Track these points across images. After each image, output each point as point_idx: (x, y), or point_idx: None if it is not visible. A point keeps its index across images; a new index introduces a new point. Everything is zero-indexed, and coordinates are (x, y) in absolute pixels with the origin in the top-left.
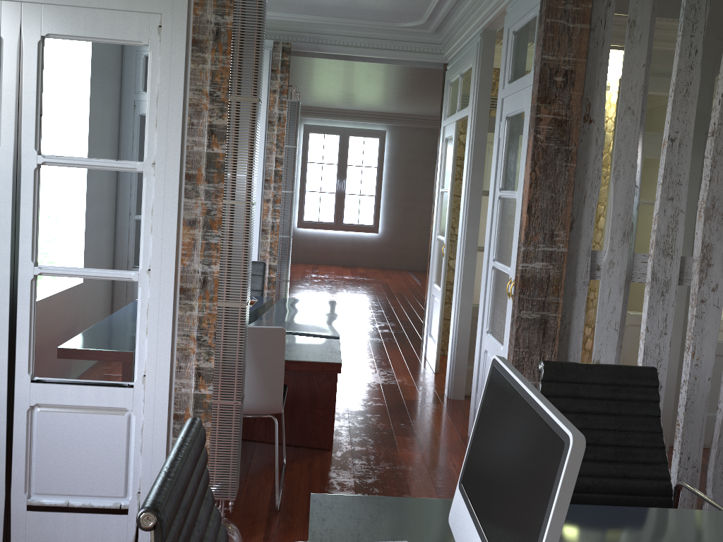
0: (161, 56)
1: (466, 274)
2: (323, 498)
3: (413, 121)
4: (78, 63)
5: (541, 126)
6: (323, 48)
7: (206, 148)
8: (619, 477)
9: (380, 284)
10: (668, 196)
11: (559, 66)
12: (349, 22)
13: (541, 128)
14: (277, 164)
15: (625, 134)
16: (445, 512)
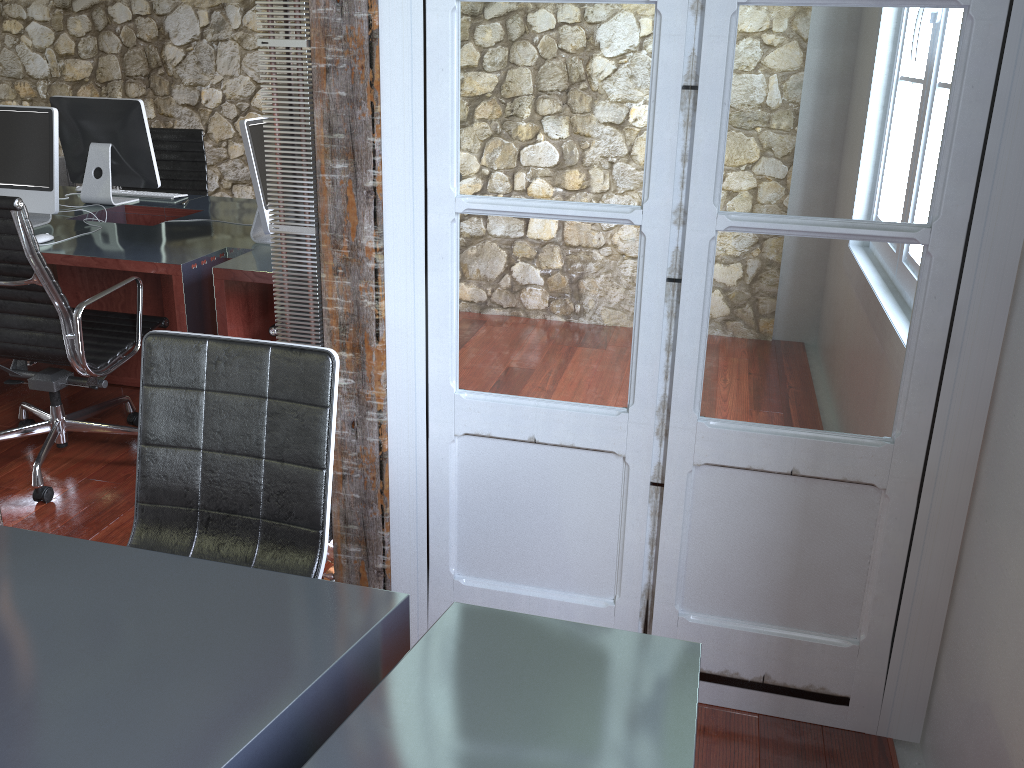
0: None
1: None
2: None
3: None
4: None
5: None
6: None
7: None
8: None
9: None
10: None
11: None
12: None
13: None
14: None
15: None
16: (239, 263)
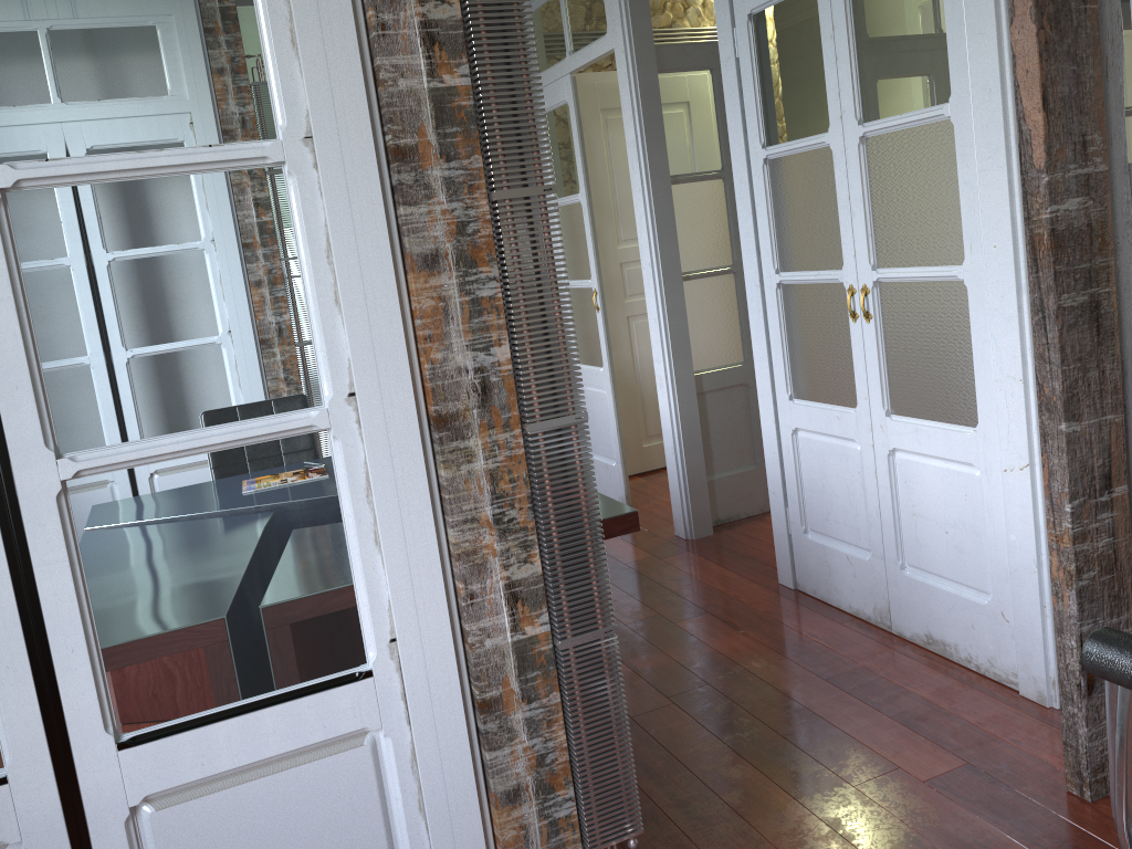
0: None
1: (674, 324)
2: None
3: None
4: None
5: None
6: None
7: (426, 79)
8: None
9: None
10: None
11: None
12: None
13: None
14: None
15: None
16: None
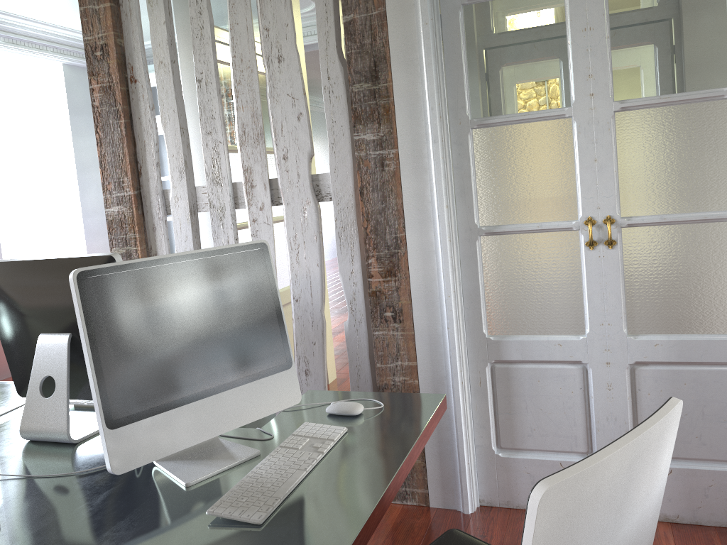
0: None
1: None
2: None
3: None
4: None
5: (94, 95)
6: None
7: None
8: None
9: None
10: (207, 131)
11: (96, 43)
12: None
13: (95, 96)
14: None
15: (163, 85)
16: None
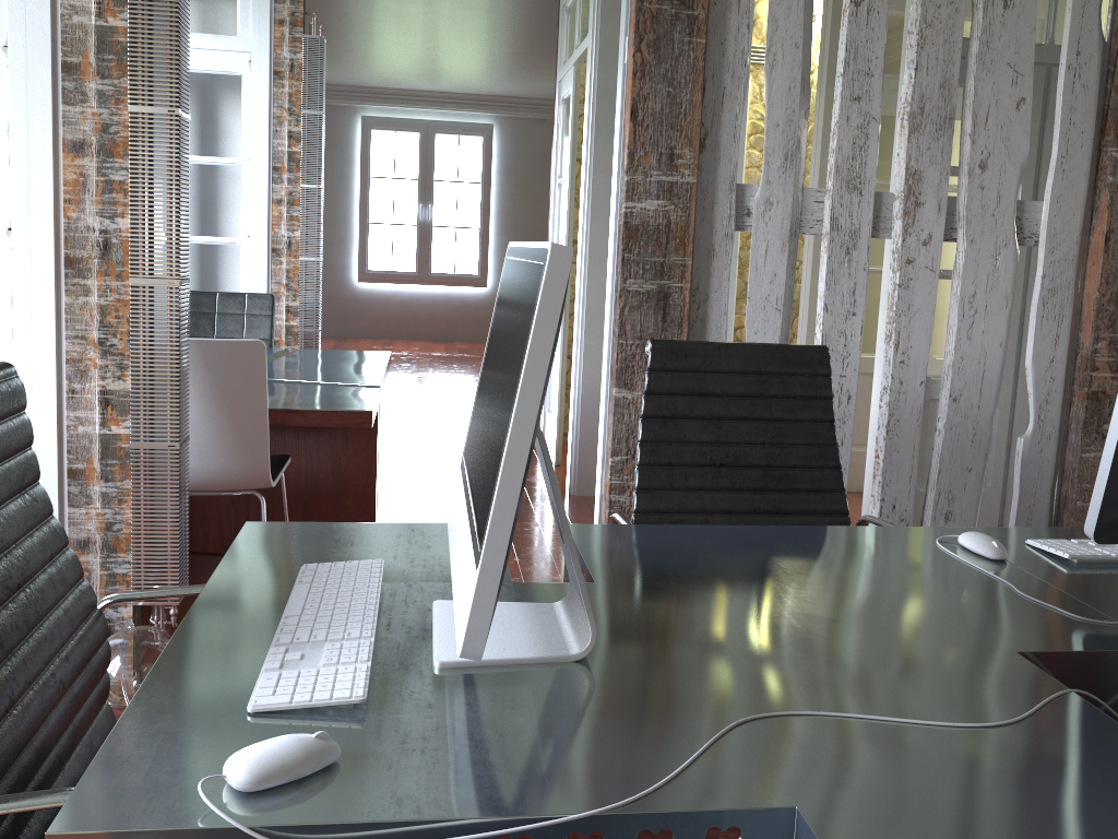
0: None
1: (591, 300)
2: (265, 526)
3: (535, 109)
4: None
5: None
6: None
7: (95, 19)
8: (770, 512)
9: None
10: (852, 95)
11: None
12: None
13: None
14: (292, 142)
15: None
16: None
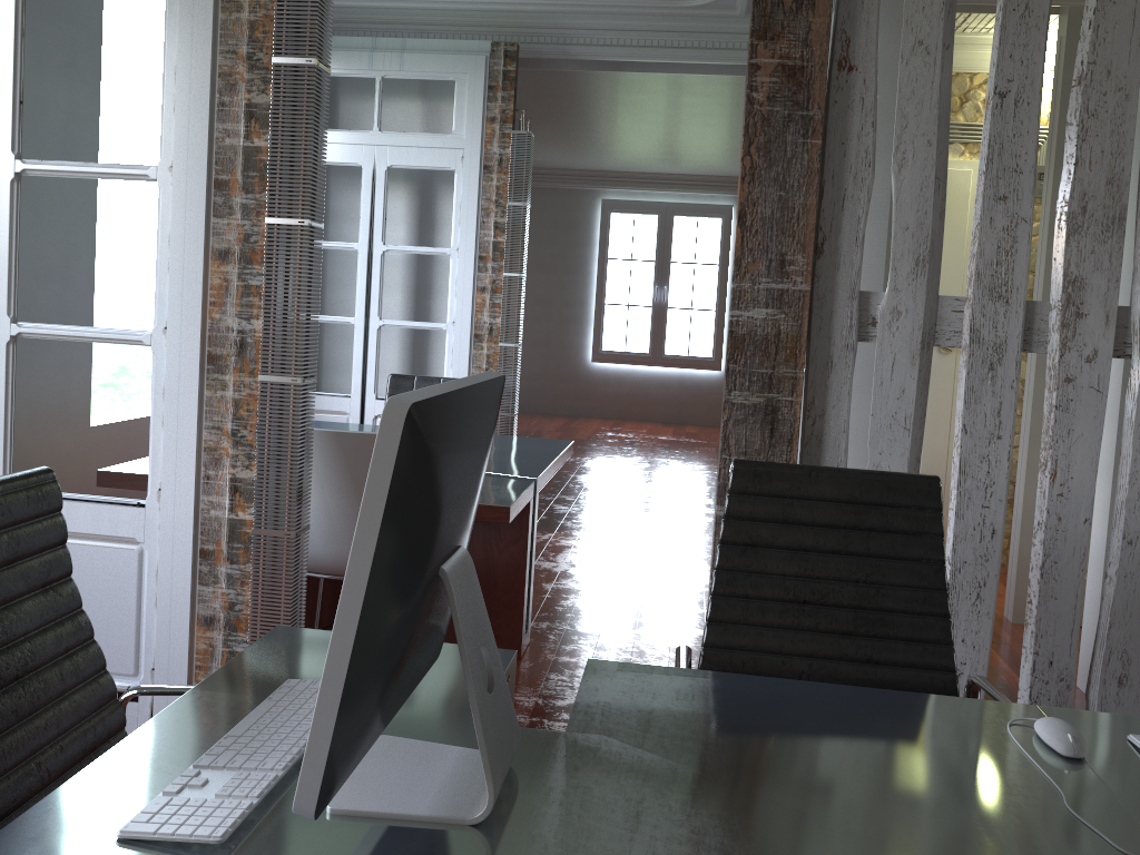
0: (180, 5)
1: None
2: (290, 632)
3: None
4: (70, 24)
5: (759, 79)
6: (573, 51)
7: (243, 140)
8: (859, 661)
9: (714, 448)
10: (997, 194)
11: None
12: (609, 6)
13: (760, 81)
14: (498, 233)
15: (914, 88)
16: None
